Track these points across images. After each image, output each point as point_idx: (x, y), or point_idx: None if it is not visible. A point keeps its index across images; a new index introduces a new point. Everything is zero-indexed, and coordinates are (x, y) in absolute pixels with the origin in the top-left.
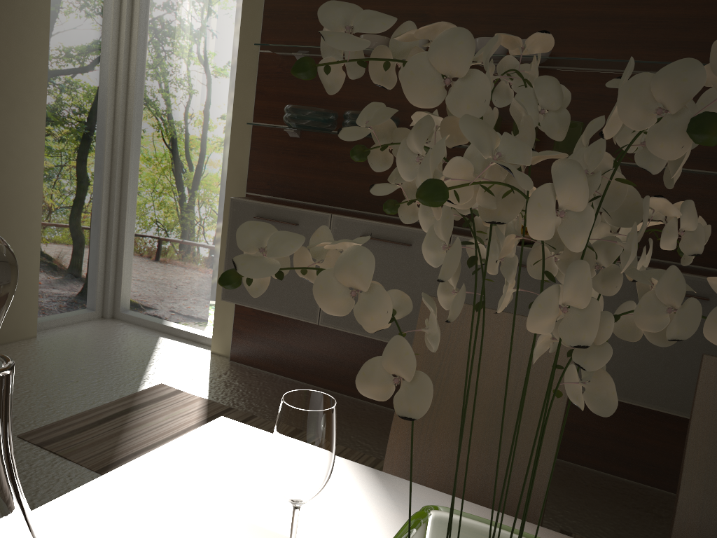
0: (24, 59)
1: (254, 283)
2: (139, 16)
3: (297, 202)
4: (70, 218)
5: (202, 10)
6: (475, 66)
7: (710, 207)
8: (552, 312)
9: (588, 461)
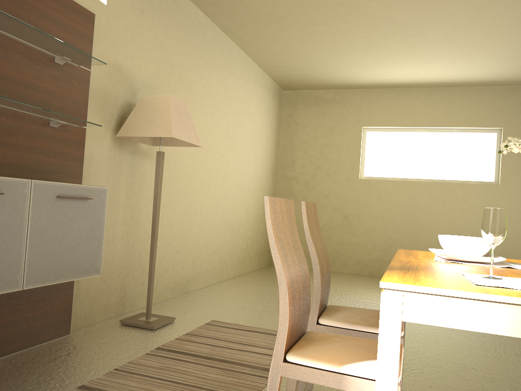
0: None
1: None
2: None
3: None
4: None
5: None
6: None
7: (44, 139)
8: None
9: None
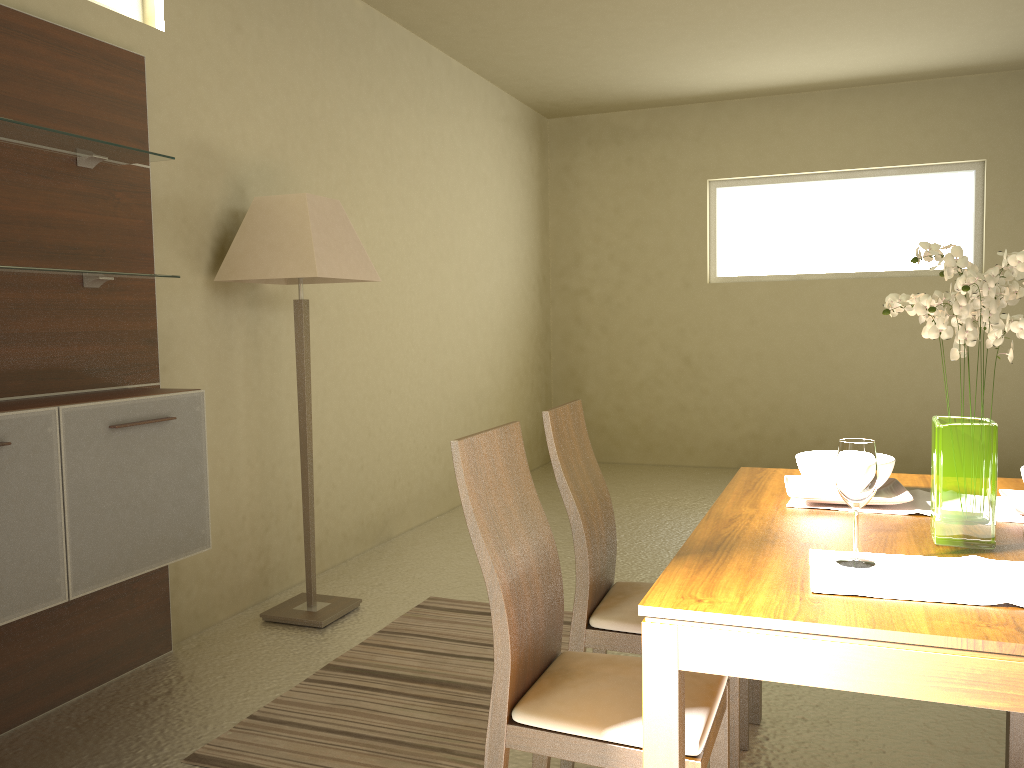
0: None
1: (1023, 335)
2: None
3: None
4: None
5: None
6: None
7: (77, 314)
8: (998, 324)
9: (29, 711)
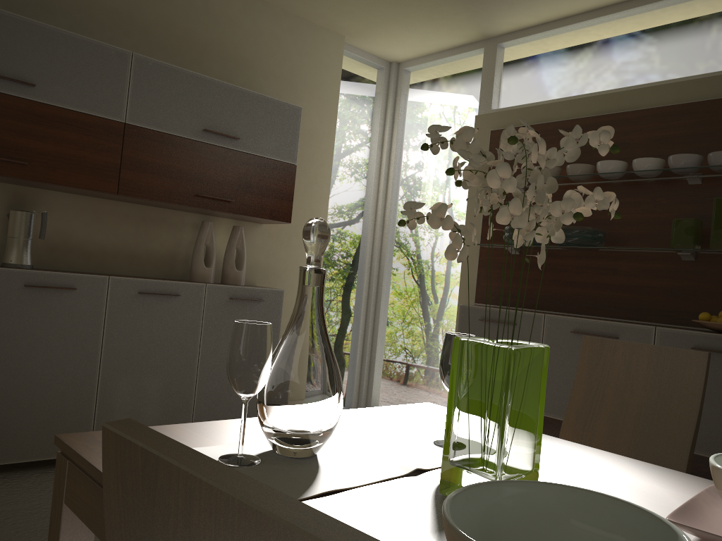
0: (312, 209)
1: (410, 225)
2: (393, 172)
3: (518, 309)
4: (336, 329)
5: (440, 162)
6: (675, 180)
7: None
8: (505, 215)
9: None
